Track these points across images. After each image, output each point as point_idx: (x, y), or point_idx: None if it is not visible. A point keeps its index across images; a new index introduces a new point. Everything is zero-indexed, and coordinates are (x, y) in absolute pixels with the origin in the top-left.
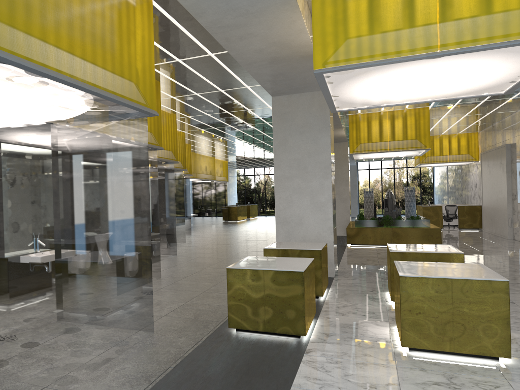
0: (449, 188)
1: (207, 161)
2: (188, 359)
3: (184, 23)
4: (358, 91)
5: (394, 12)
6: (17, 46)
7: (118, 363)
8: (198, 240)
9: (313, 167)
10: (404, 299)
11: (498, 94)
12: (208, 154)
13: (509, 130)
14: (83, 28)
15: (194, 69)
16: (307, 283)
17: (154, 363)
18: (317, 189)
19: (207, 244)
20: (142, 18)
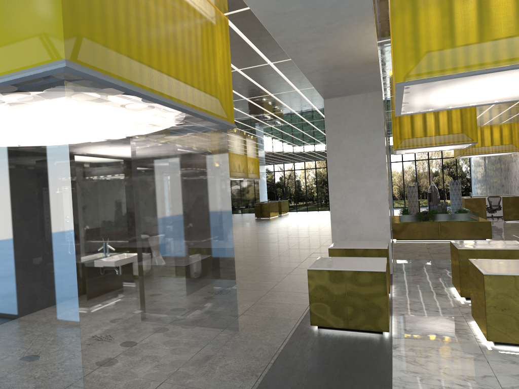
0: (489, 178)
1: (240, 159)
2: (283, 355)
3: (252, 37)
4: (430, 98)
5: (477, 27)
6: (144, 80)
7: (219, 359)
8: (239, 239)
9: (368, 167)
10: (489, 296)
11: None
12: (241, 152)
13: None
14: (184, 55)
15: (250, 77)
16: (386, 282)
17: (252, 359)
18: (372, 188)
19: (251, 242)
20: (222, 38)
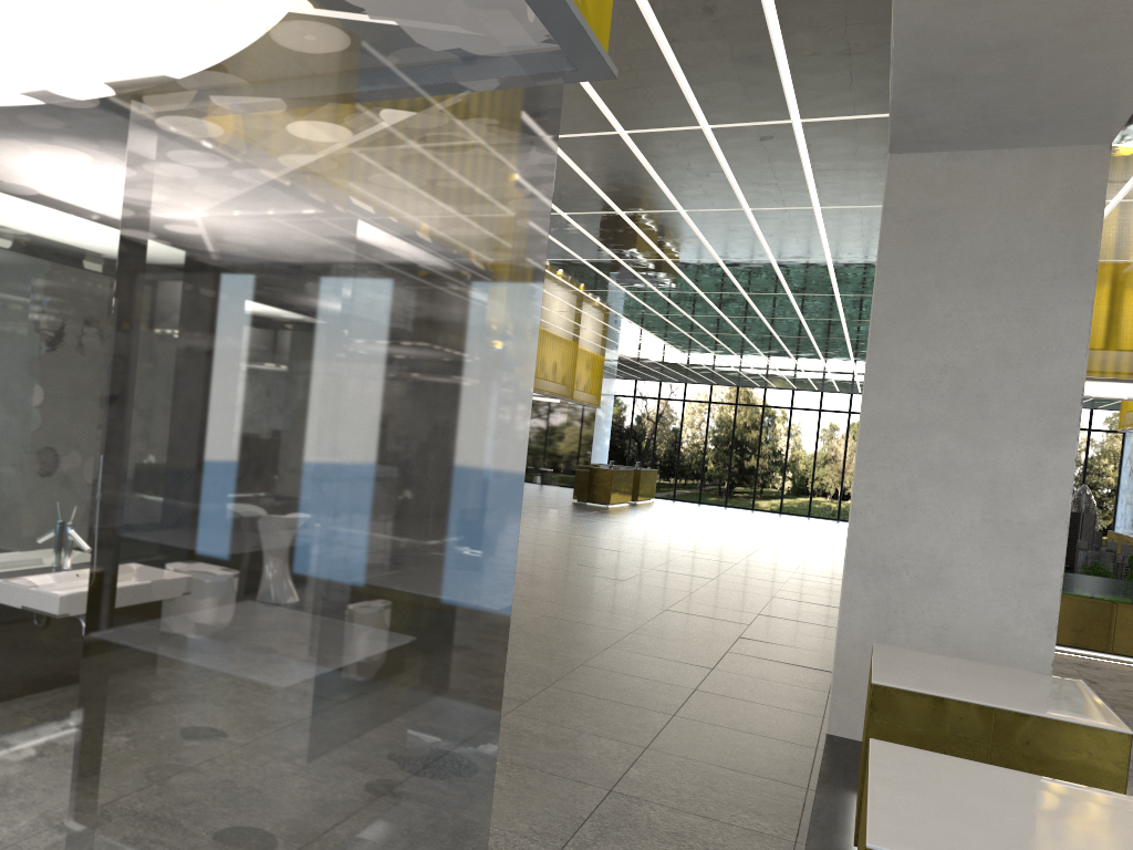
0: None
1: (560, 349)
2: None
3: None
4: None
5: None
6: None
7: None
8: (527, 554)
9: (1012, 401)
10: None
11: None
12: (567, 333)
13: None
14: None
15: (659, 22)
16: None
17: None
18: (1015, 476)
19: (557, 570)
20: None
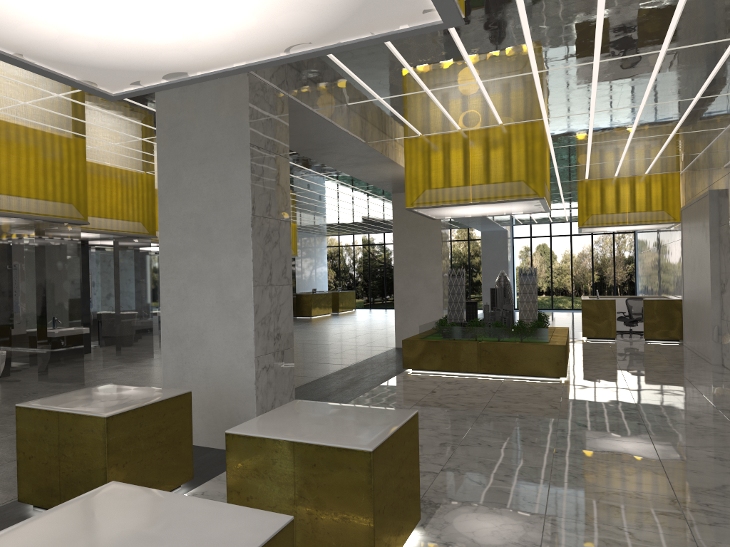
0: (651, 268)
1: None
2: None
3: None
4: (3, 17)
5: None
6: None
7: None
8: None
9: (222, 230)
10: None
11: (433, 26)
12: None
13: (716, 166)
14: None
15: None
16: None
17: None
18: (228, 274)
19: None
20: None
